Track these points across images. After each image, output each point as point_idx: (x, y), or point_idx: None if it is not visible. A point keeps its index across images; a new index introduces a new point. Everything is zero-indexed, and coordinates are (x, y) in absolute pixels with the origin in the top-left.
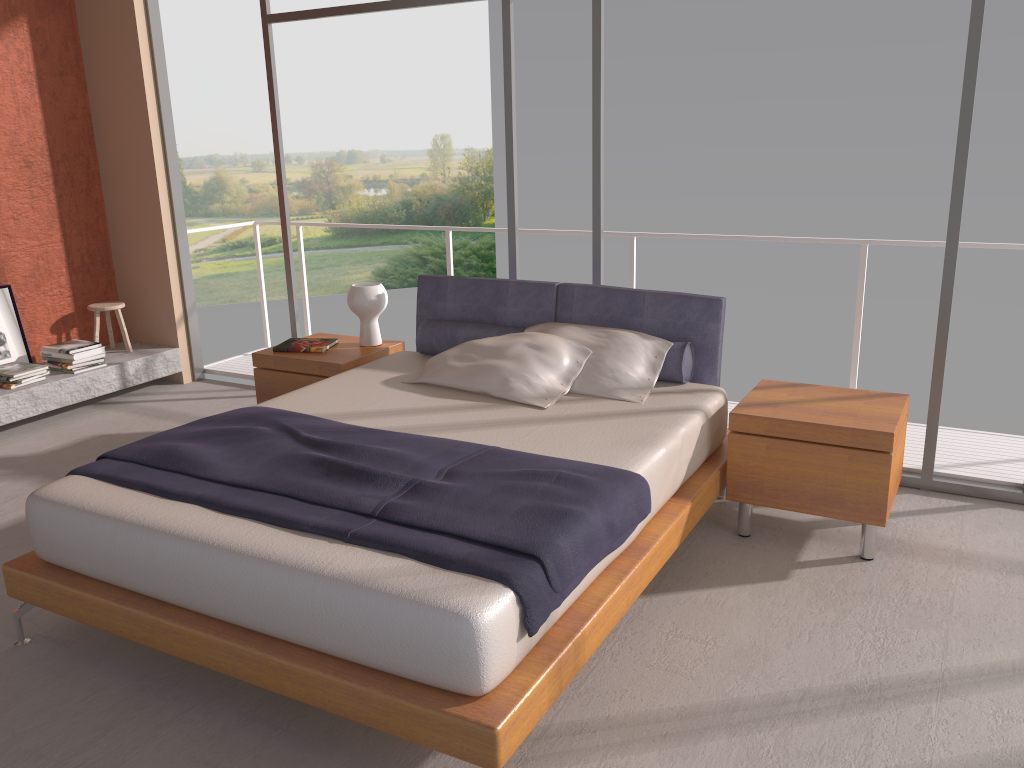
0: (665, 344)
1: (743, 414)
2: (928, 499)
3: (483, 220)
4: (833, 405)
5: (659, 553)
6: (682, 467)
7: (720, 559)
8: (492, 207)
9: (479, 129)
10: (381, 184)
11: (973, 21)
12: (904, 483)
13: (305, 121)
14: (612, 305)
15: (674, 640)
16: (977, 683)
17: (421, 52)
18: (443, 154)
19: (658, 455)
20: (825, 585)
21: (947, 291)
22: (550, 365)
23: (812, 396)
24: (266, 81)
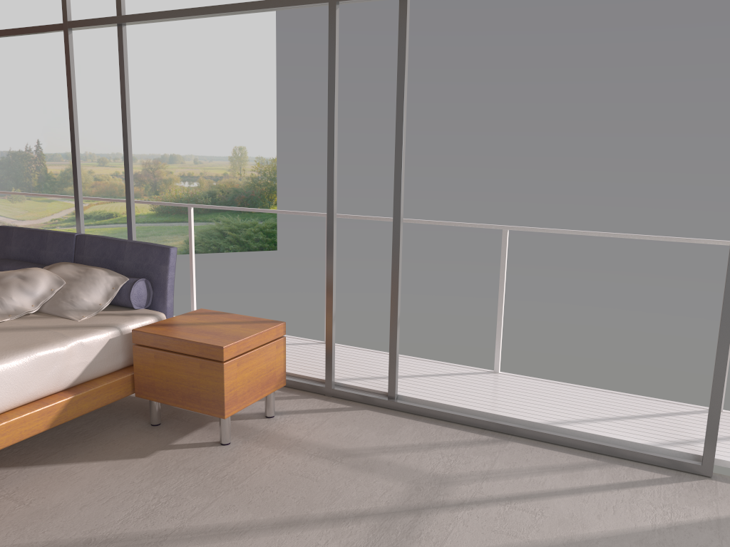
0: (123, 279)
1: (140, 331)
2: (323, 402)
3: (268, 207)
4: (217, 327)
5: (5, 432)
6: (73, 368)
7: (114, 441)
8: (275, 199)
9: (267, 144)
10: (194, 179)
11: (330, 56)
12: (316, 390)
13: (139, 132)
14: (106, 250)
15: (0, 501)
16: (191, 539)
17: (226, 89)
18: (240, 160)
19: (25, 357)
20: (169, 462)
21: (330, 248)
22: (26, 291)
23: (213, 320)
24: (111, 103)
